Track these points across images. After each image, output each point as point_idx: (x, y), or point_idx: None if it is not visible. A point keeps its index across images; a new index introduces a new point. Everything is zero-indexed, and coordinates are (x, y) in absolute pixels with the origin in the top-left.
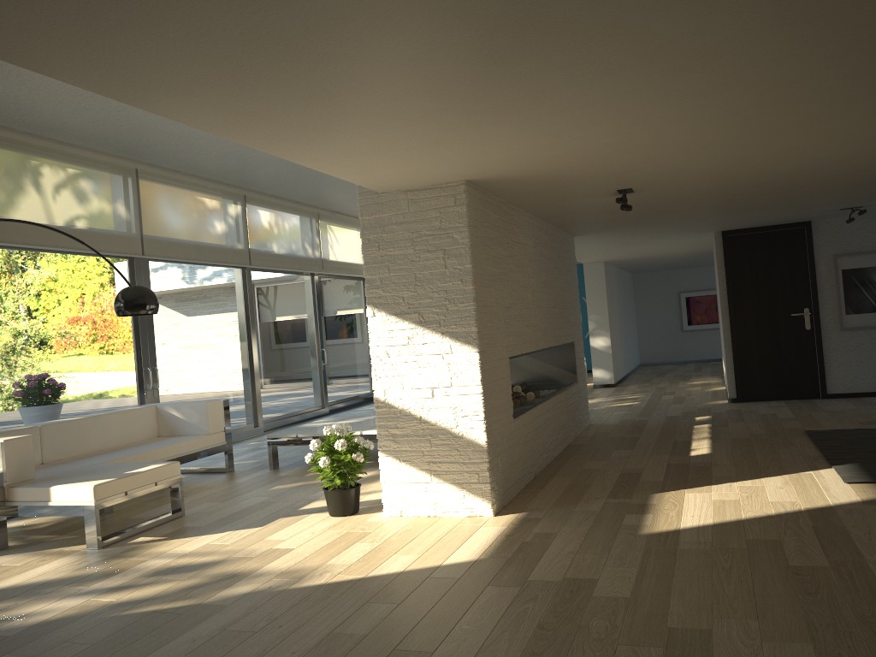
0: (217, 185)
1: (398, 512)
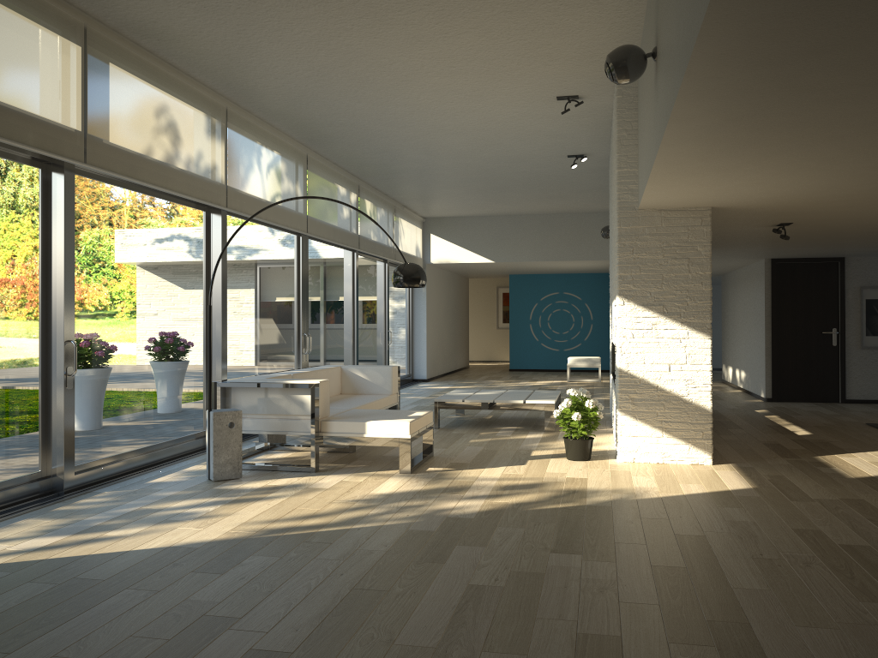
0: (346, 174)
1: (631, 459)
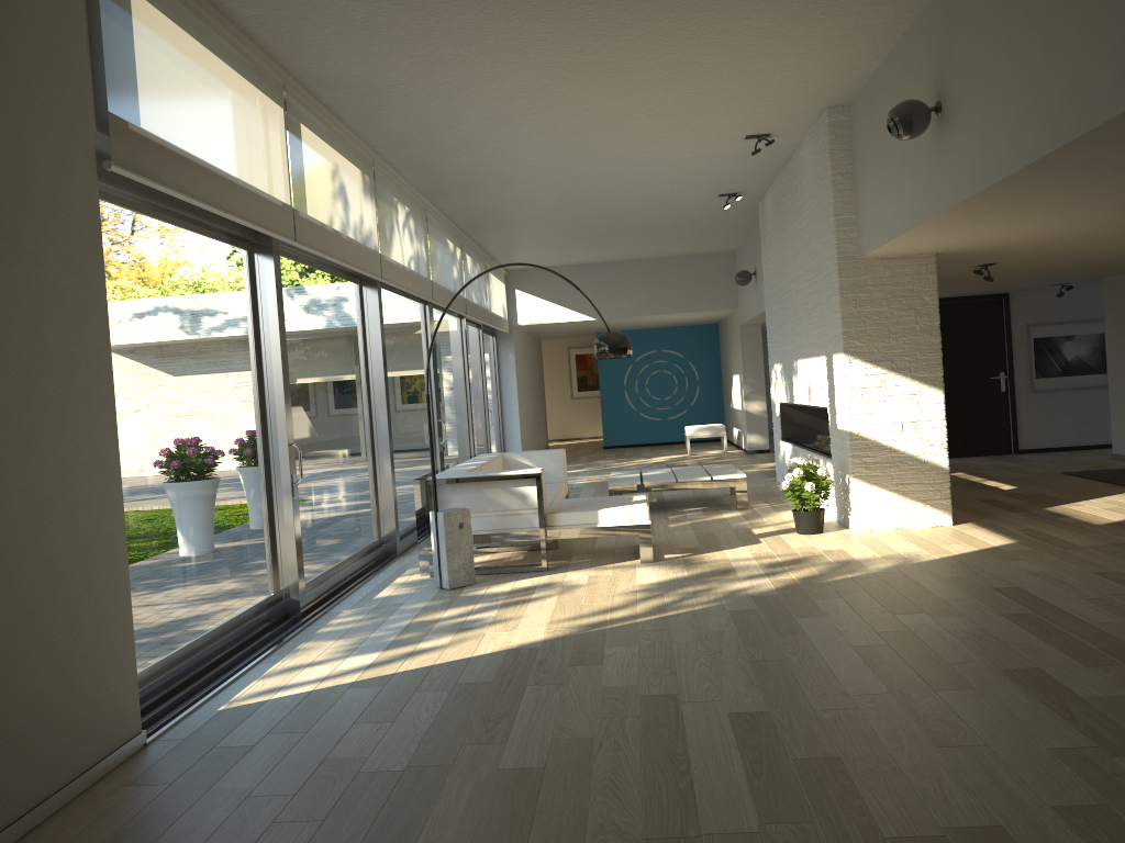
0: (453, 226)
1: (868, 527)
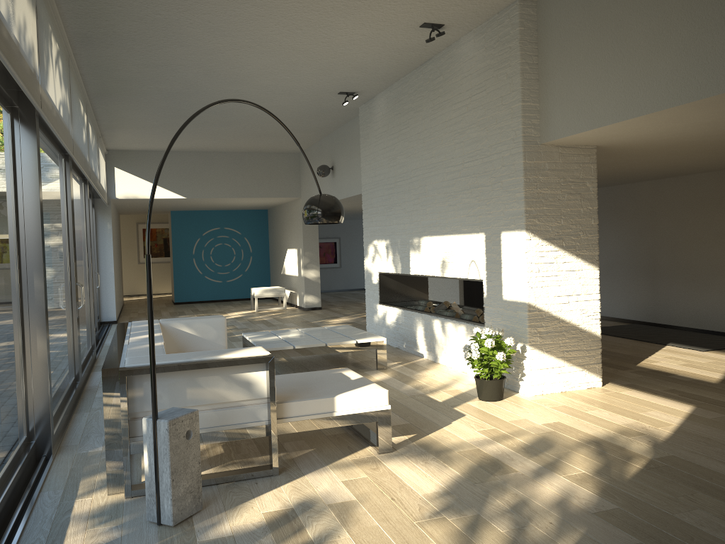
0: (84, 90)
1: (540, 392)
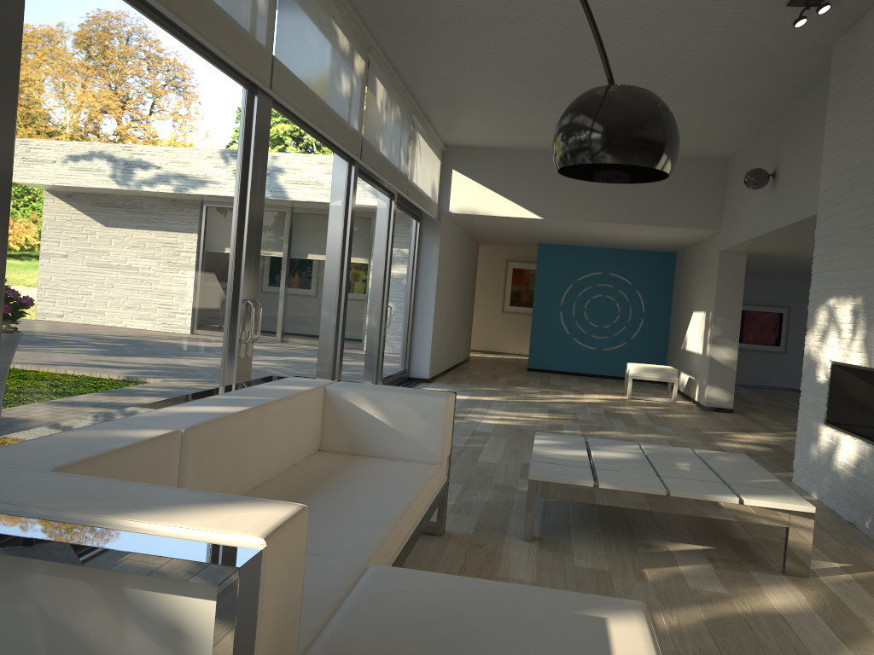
0: (353, 14)
1: None
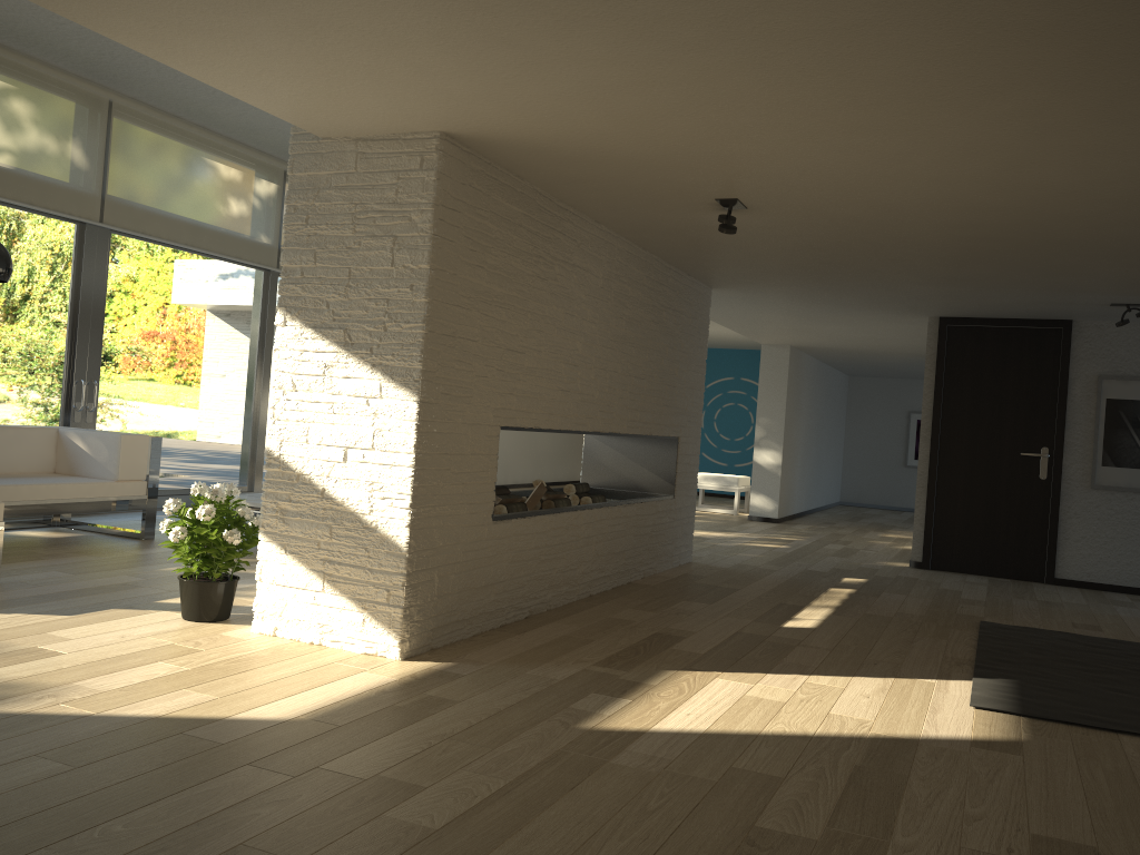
0: (242, 148)
1: (271, 630)
